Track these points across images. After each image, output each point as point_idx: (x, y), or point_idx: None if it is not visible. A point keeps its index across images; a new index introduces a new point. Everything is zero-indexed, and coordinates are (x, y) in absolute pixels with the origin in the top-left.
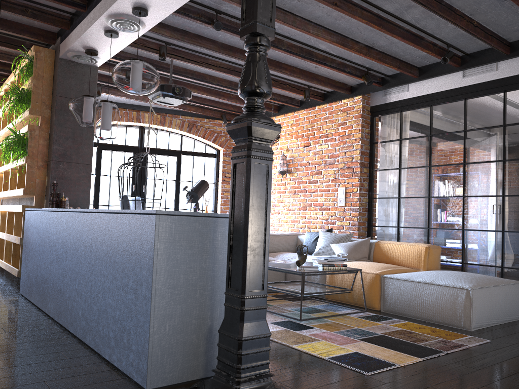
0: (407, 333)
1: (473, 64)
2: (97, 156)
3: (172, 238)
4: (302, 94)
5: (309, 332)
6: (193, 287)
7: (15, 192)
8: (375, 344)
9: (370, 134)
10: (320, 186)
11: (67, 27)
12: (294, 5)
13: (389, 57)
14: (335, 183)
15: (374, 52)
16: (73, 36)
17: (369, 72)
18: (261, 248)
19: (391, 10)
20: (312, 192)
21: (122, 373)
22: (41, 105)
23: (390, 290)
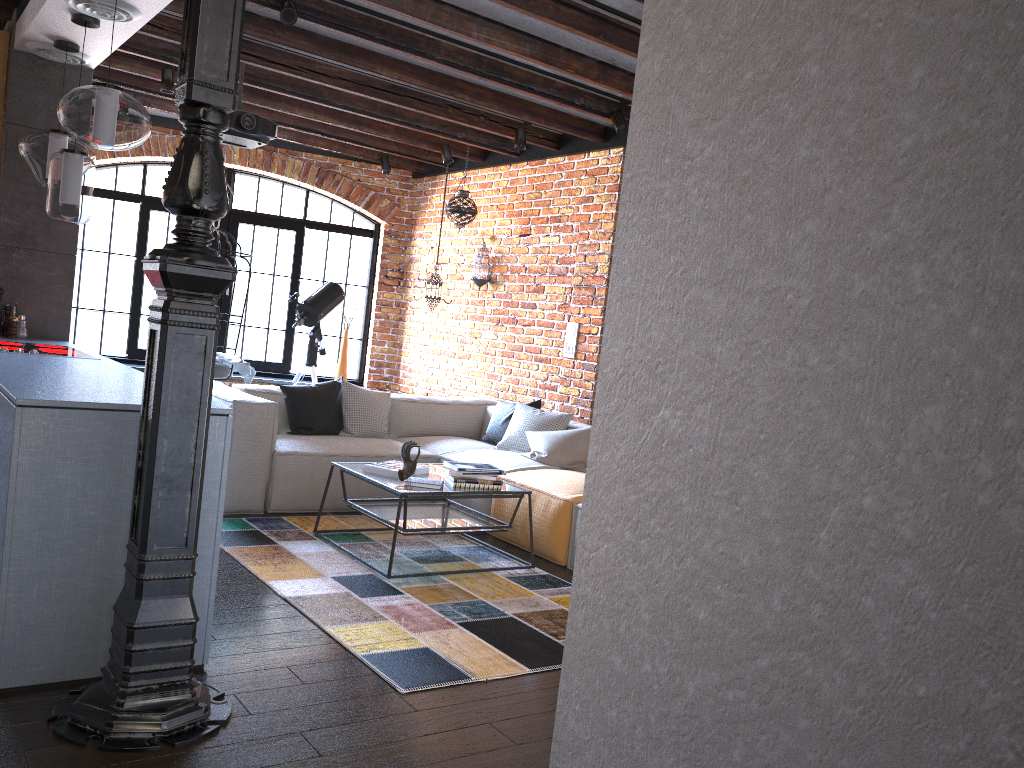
0: (563, 616)
1: None
2: (140, 222)
3: (48, 446)
4: (512, 136)
5: (383, 602)
6: (90, 529)
7: None
8: (479, 634)
9: None
10: (539, 316)
11: None
12: None
13: None
14: (564, 312)
15: (618, 76)
16: (27, 14)
17: (628, 107)
18: (186, 479)
19: (618, 7)
20: (526, 325)
21: None
22: None
23: None
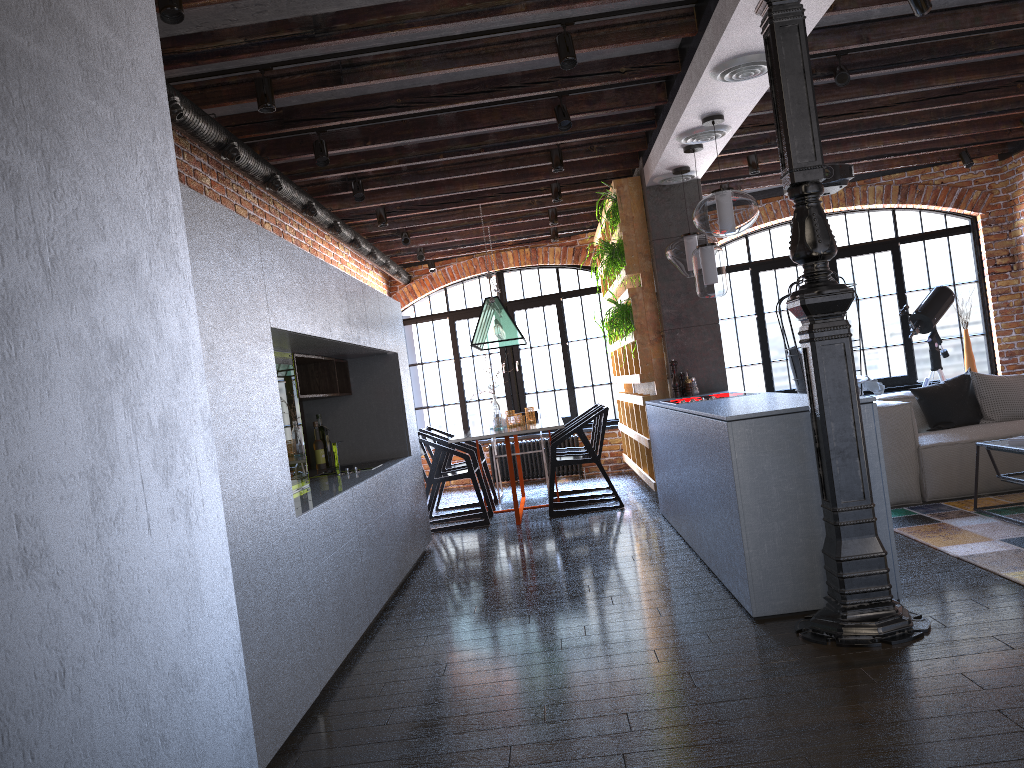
0: None
1: None
2: (753, 285)
3: (751, 445)
4: None
5: None
6: (791, 500)
7: (634, 378)
8: None
9: None
10: None
11: (643, 147)
12: None
13: None
14: None
15: None
16: (651, 159)
17: None
18: (853, 449)
19: None
20: None
21: (738, 602)
22: (637, 258)
23: None
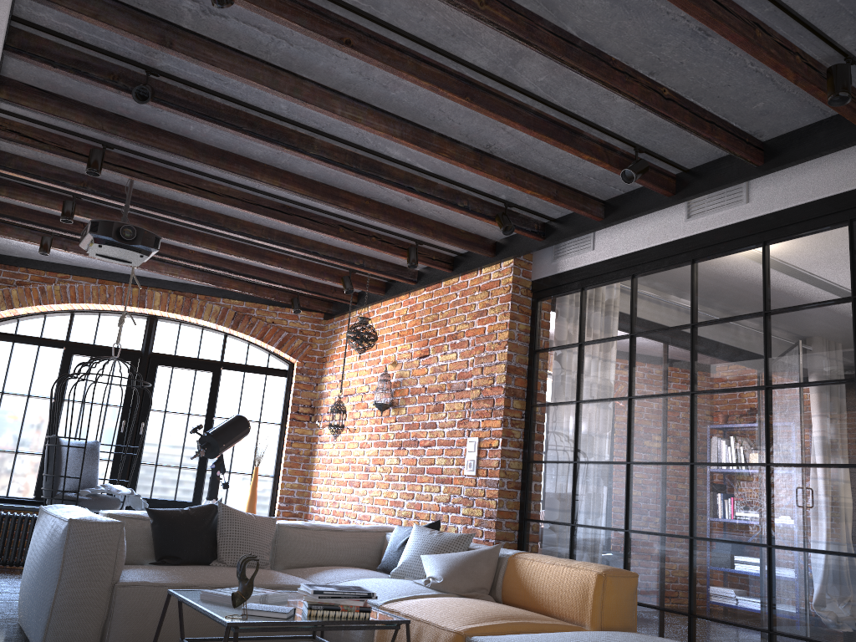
0: None
1: (697, 189)
2: (62, 365)
3: None
4: (405, 257)
5: None
6: None
7: None
8: None
9: (531, 334)
10: (439, 434)
11: None
12: (287, 55)
13: (532, 177)
14: (464, 428)
15: (496, 164)
16: None
17: (513, 211)
18: None
19: (483, 65)
20: (427, 446)
21: None
22: None
23: None
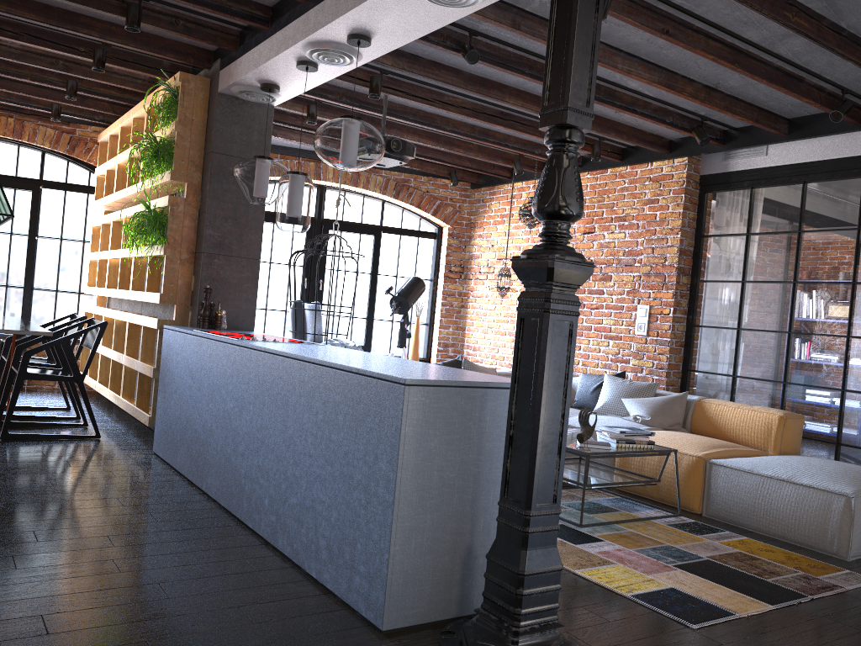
0: (747, 558)
1: None
2: None
3: (424, 419)
4: (588, 151)
5: (596, 548)
6: (449, 489)
7: (145, 296)
8: (699, 575)
9: (697, 222)
10: (607, 300)
11: (234, 47)
12: None
13: (741, 105)
14: (633, 297)
15: (718, 97)
16: (244, 63)
17: (703, 123)
18: (556, 444)
19: (755, 40)
20: (593, 309)
21: (340, 601)
22: (188, 166)
23: (719, 485)
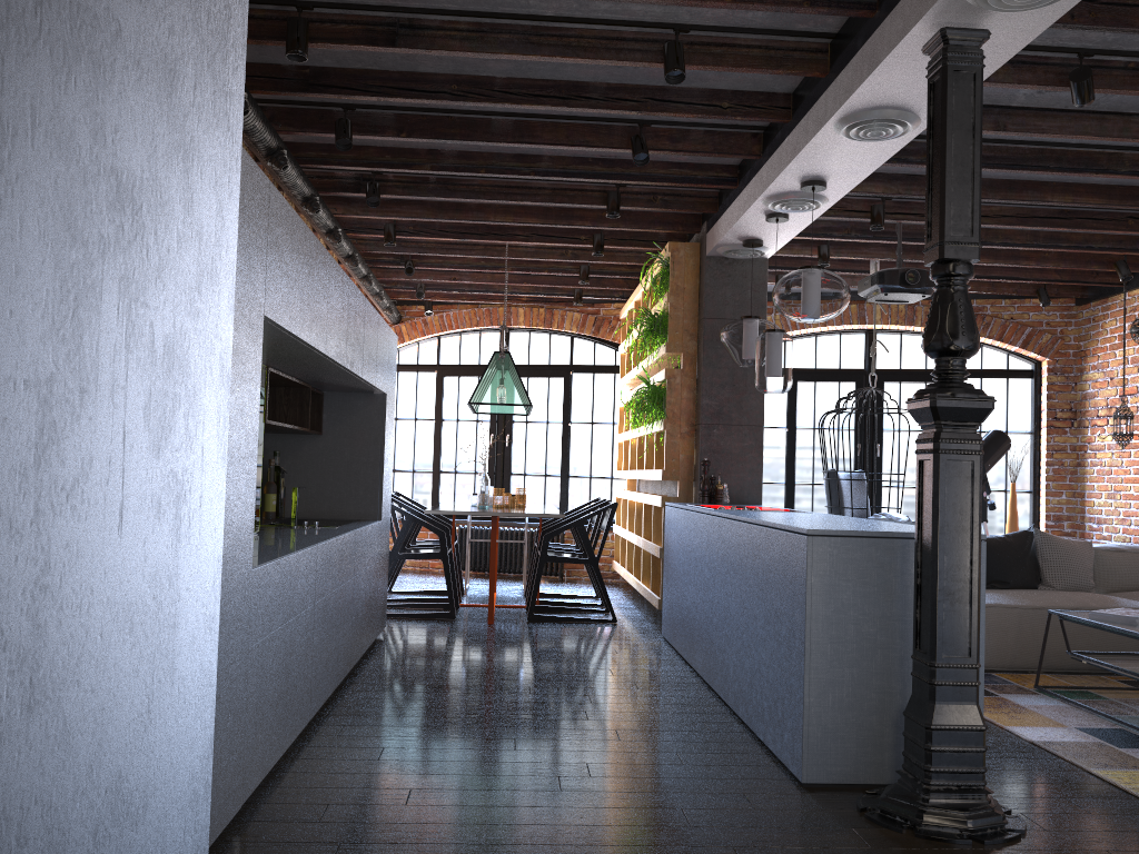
0: None
1: None
2: (788, 394)
3: (832, 569)
4: None
5: None
6: (870, 645)
7: (652, 474)
8: None
9: None
10: None
11: (713, 209)
12: (1118, 101)
13: None
14: None
15: None
16: (722, 224)
17: None
18: (965, 592)
19: None
20: None
21: (778, 760)
22: (682, 335)
23: None
